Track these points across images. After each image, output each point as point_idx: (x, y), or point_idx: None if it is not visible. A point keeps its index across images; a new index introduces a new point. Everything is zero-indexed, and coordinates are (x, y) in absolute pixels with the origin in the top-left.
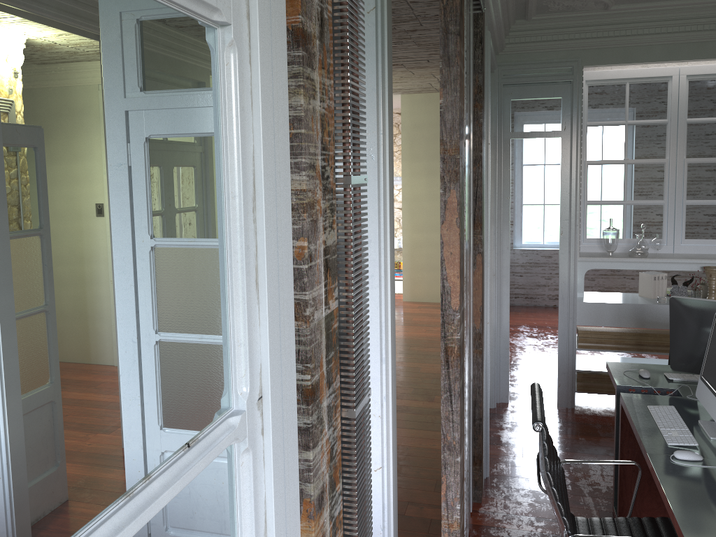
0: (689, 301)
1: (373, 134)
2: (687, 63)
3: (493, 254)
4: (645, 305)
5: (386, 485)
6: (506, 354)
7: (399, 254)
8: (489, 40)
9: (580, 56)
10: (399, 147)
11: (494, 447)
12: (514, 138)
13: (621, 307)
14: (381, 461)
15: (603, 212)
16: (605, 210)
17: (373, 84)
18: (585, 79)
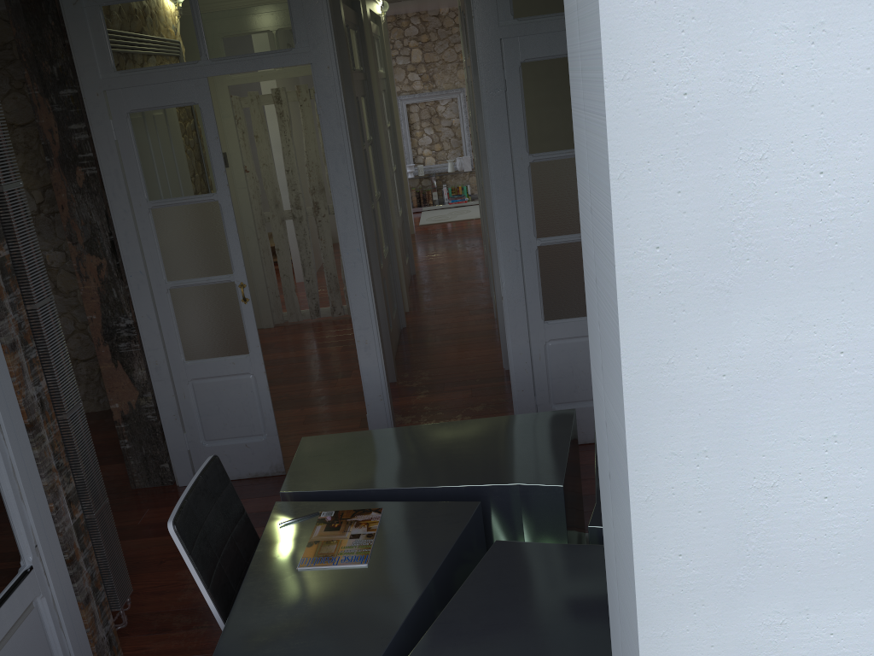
0: None
1: None
2: None
3: None
4: None
5: None
6: None
7: (454, 179)
8: None
9: None
10: (440, 56)
11: None
12: None
13: None
14: None
15: None
16: None
17: None
18: None
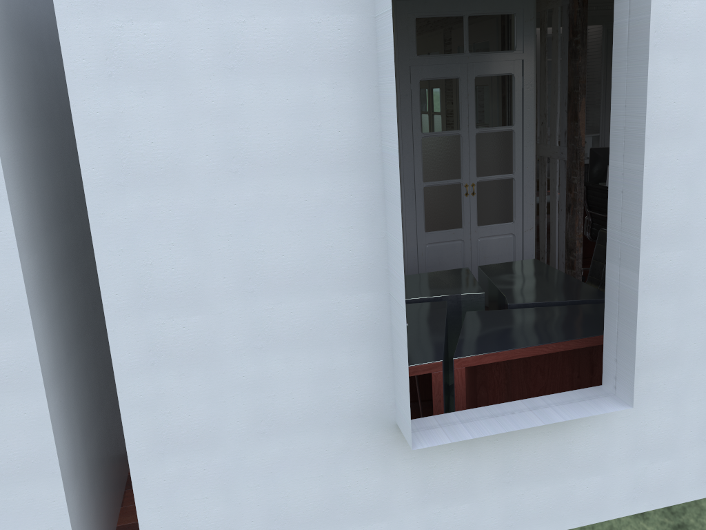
0: (598, 149)
1: (532, 75)
2: None
3: None
4: None
5: (533, 235)
6: None
7: None
8: None
9: None
10: None
11: None
12: None
13: None
14: (532, 225)
15: None
16: None
17: (532, 53)
18: None
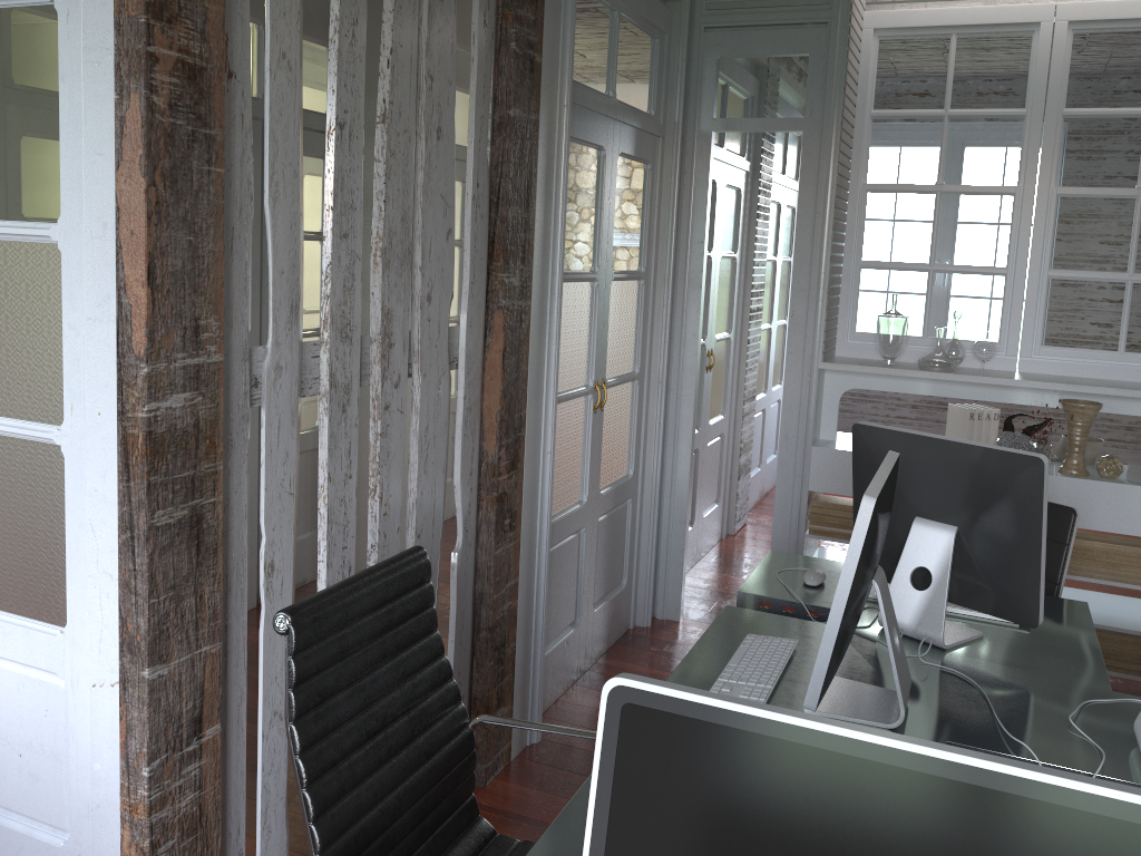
0: (884, 434)
1: (111, 5)
2: None
3: (660, 343)
4: None
5: None
6: (681, 533)
7: None
8: None
9: None
10: None
11: (591, 693)
12: (718, 130)
13: None
14: None
15: (891, 284)
16: (896, 280)
17: None
18: (873, 26)
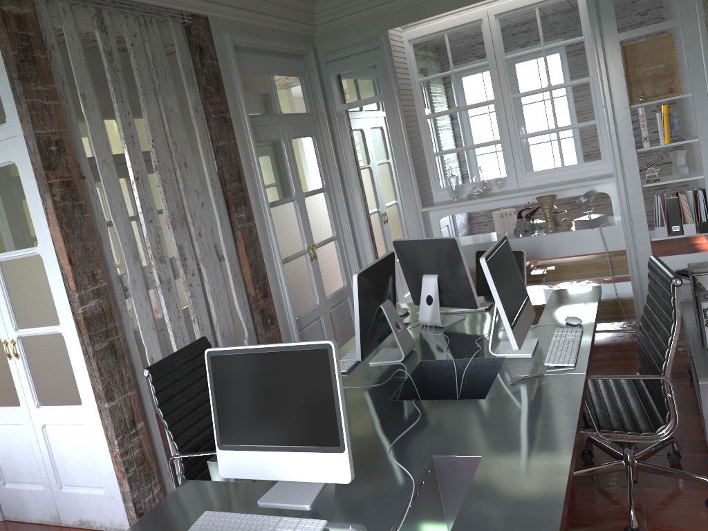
0: (403, 243)
1: None
2: (494, 2)
3: (344, 219)
4: (487, 243)
5: None
6: None
7: None
8: (229, 41)
9: (383, 22)
10: None
11: None
12: (345, 110)
13: (467, 248)
14: None
15: (450, 160)
16: (452, 158)
17: None
18: (407, 39)
